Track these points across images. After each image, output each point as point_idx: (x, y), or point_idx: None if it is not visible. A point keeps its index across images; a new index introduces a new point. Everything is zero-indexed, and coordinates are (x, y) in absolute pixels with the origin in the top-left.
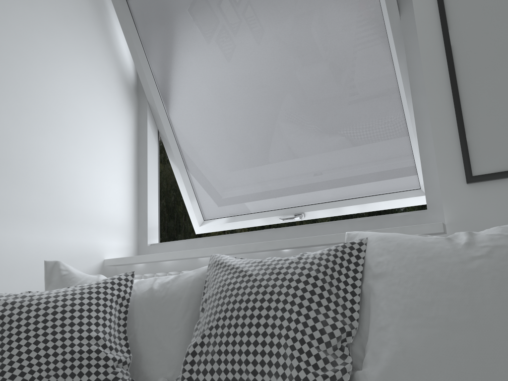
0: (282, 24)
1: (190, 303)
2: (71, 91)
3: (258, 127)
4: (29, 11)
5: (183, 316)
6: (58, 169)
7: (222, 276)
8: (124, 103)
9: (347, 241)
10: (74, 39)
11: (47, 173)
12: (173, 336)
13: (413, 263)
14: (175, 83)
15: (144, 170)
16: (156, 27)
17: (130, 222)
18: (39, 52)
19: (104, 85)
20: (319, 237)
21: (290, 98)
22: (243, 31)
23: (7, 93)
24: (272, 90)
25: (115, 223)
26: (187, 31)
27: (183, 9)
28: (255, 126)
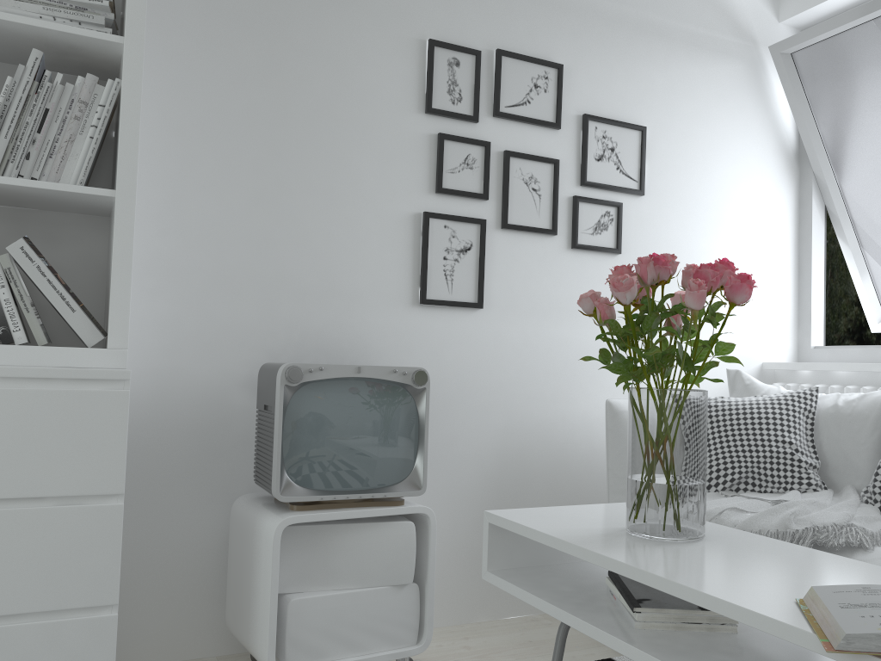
0: None
1: (878, 423)
2: (729, 180)
3: None
4: (689, 104)
5: (871, 434)
6: None
7: None
8: (783, 178)
9: None
10: (730, 119)
11: None
12: (860, 450)
13: None
14: (853, 149)
15: (806, 258)
16: (829, 84)
17: (789, 320)
18: (699, 147)
19: (762, 163)
20: None
21: None
22: None
23: (674, 199)
24: None
25: (773, 323)
26: (874, 88)
27: (870, 62)
28: None
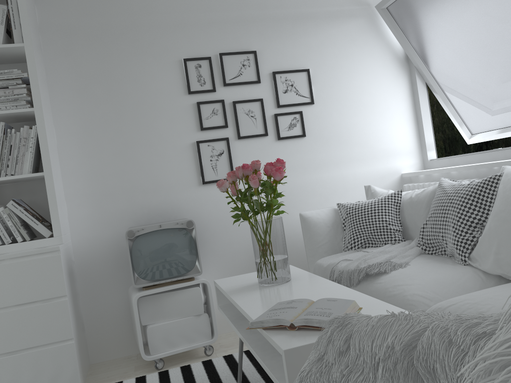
0: (486, 4)
1: (428, 204)
2: (365, 83)
3: (490, 72)
4: (333, 49)
5: (425, 210)
6: (366, 131)
7: (437, 192)
8: (399, 73)
9: (500, 172)
10: (360, 50)
11: (361, 135)
12: (421, 219)
13: (506, 190)
14: (429, 52)
15: (419, 113)
16: (407, 20)
17: (415, 148)
18: (343, 70)
19: (384, 68)
20: (506, 161)
21: (506, 51)
22: (462, 13)
23: (333, 101)
24: (492, 47)
25: (405, 151)
26: (427, 20)
27: (420, 7)
28: (488, 71)
